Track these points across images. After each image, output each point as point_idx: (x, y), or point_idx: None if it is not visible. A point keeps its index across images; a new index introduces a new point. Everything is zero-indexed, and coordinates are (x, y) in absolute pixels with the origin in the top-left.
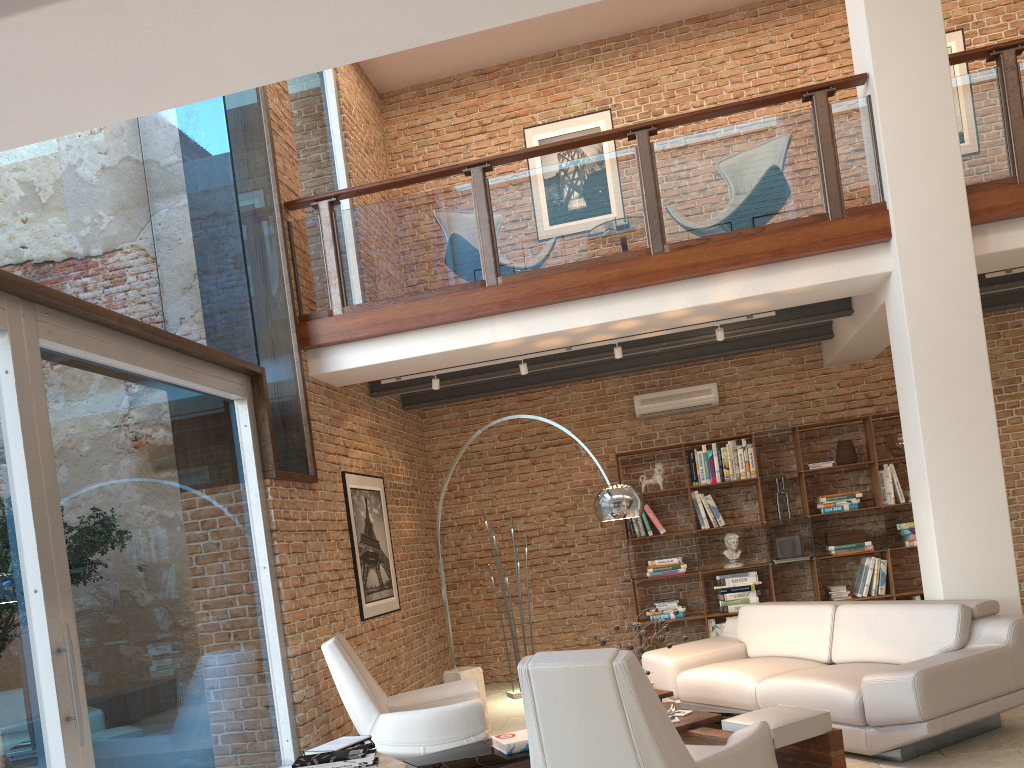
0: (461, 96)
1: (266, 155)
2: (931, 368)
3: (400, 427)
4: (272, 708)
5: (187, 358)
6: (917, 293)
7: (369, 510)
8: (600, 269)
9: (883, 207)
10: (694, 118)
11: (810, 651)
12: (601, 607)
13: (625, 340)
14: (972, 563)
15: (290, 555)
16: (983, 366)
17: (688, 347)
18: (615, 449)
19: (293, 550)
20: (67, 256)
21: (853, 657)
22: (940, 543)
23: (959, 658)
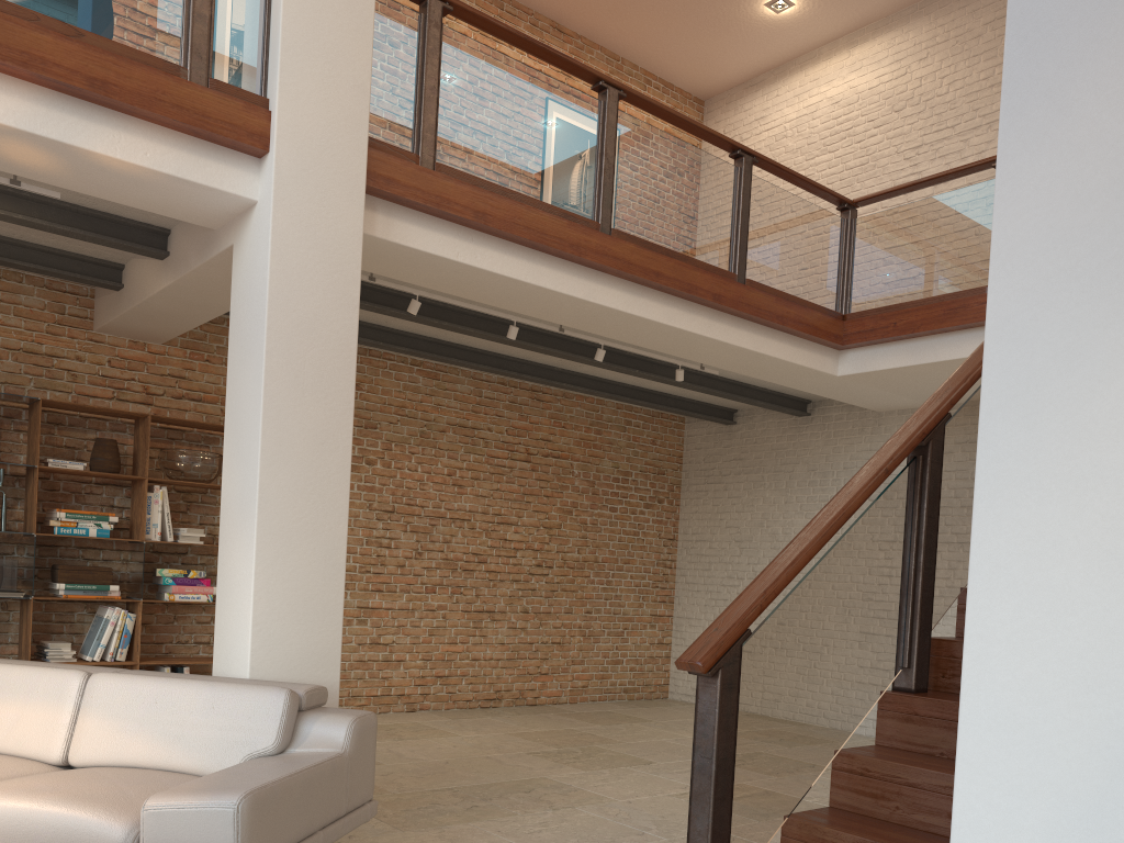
0: None
1: None
2: (289, 354)
3: None
4: None
5: None
6: (290, 244)
7: None
8: None
9: (265, 106)
10: None
11: (32, 744)
12: None
13: None
14: (293, 632)
15: None
16: (350, 374)
17: None
18: None
19: None
20: None
21: (108, 758)
22: (259, 599)
23: (294, 771)
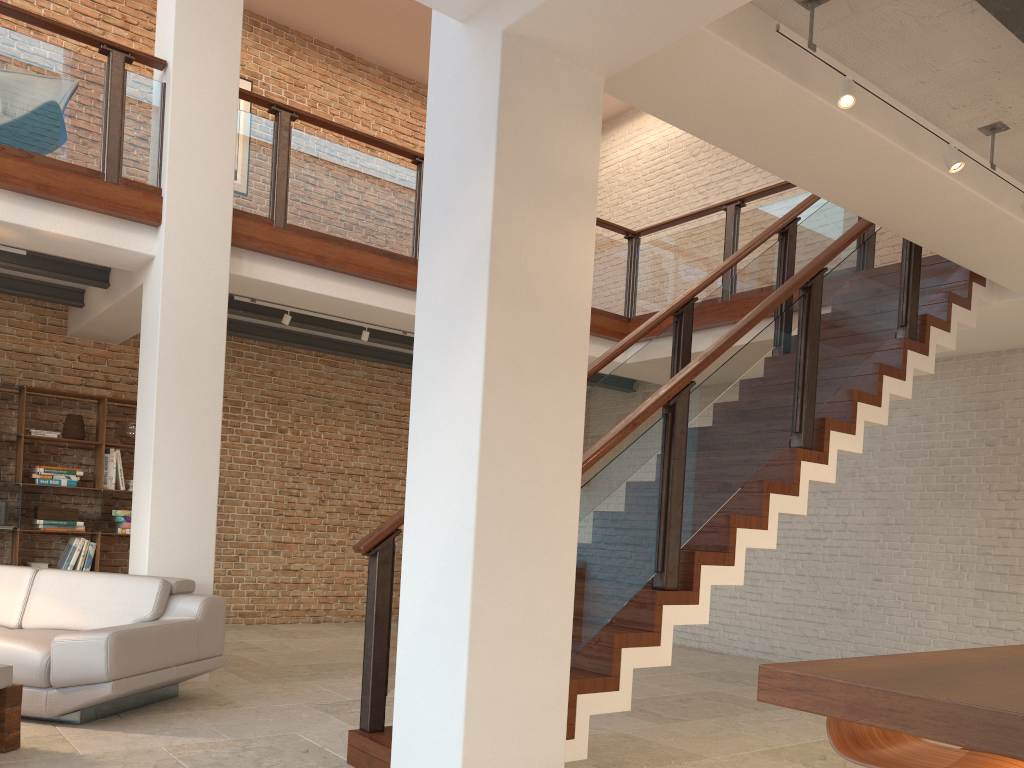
0: None
1: None
2: (175, 358)
3: None
4: None
5: None
6: (175, 285)
7: None
8: None
9: (159, 193)
10: None
11: None
12: None
13: None
14: (179, 546)
15: None
16: (220, 371)
17: None
18: None
19: None
20: None
21: (47, 623)
22: (154, 523)
23: (153, 625)
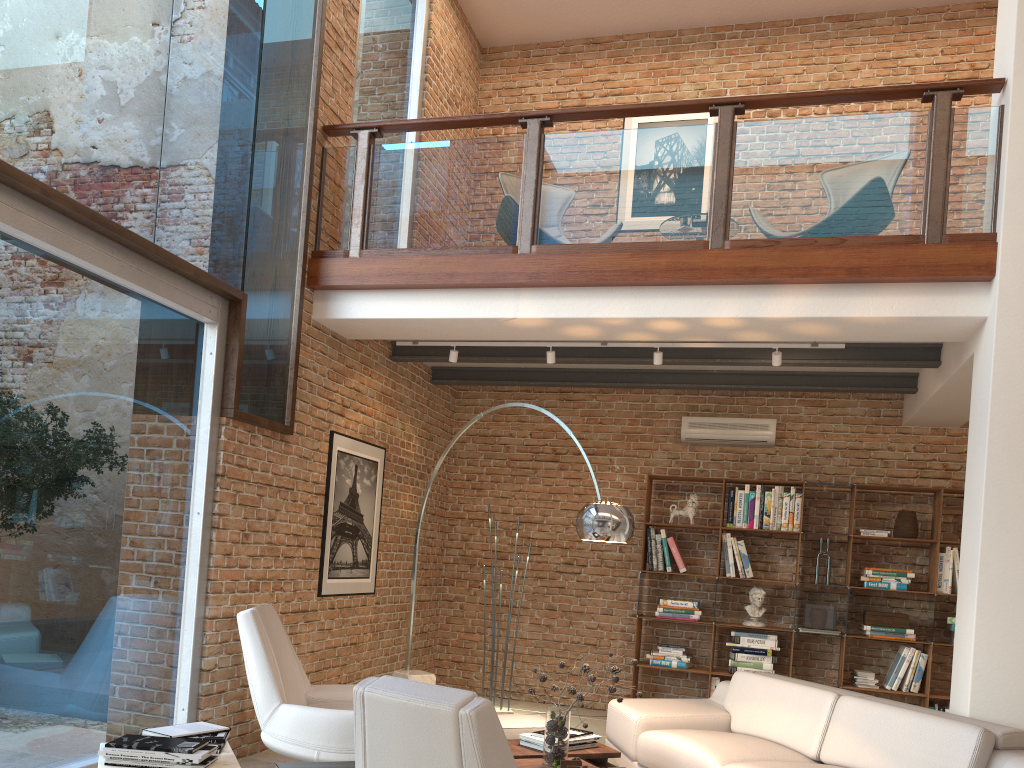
0: (566, 63)
1: (310, 69)
2: (1010, 439)
3: (423, 401)
4: (172, 670)
5: (142, 260)
6: (1012, 347)
7: (358, 479)
8: (646, 255)
9: (992, 239)
10: (790, 101)
11: (798, 741)
12: (601, 638)
13: (668, 346)
14: (1013, 681)
15: (235, 506)
16: None
17: (750, 373)
18: (652, 471)
19: (241, 502)
20: (38, 124)
21: (844, 760)
22: (978, 649)
23: None
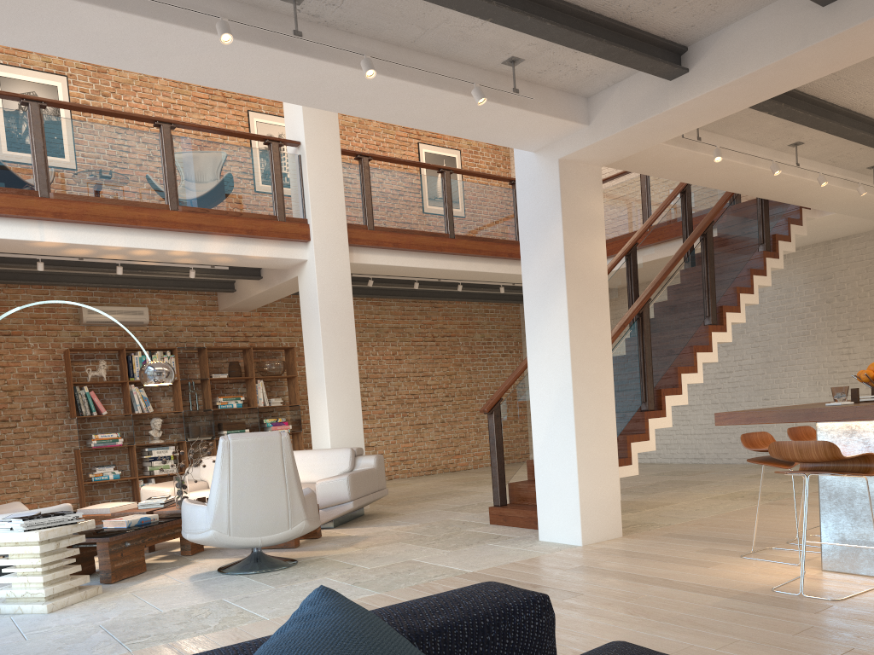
0: None
1: None
2: (328, 319)
3: None
4: None
5: None
6: (323, 276)
7: None
8: (134, 209)
9: (306, 222)
10: (200, 129)
11: None
12: (43, 472)
13: (126, 263)
14: (345, 430)
15: None
16: (352, 323)
17: (137, 277)
18: (61, 345)
19: None
20: None
21: None
22: (330, 418)
23: (360, 471)
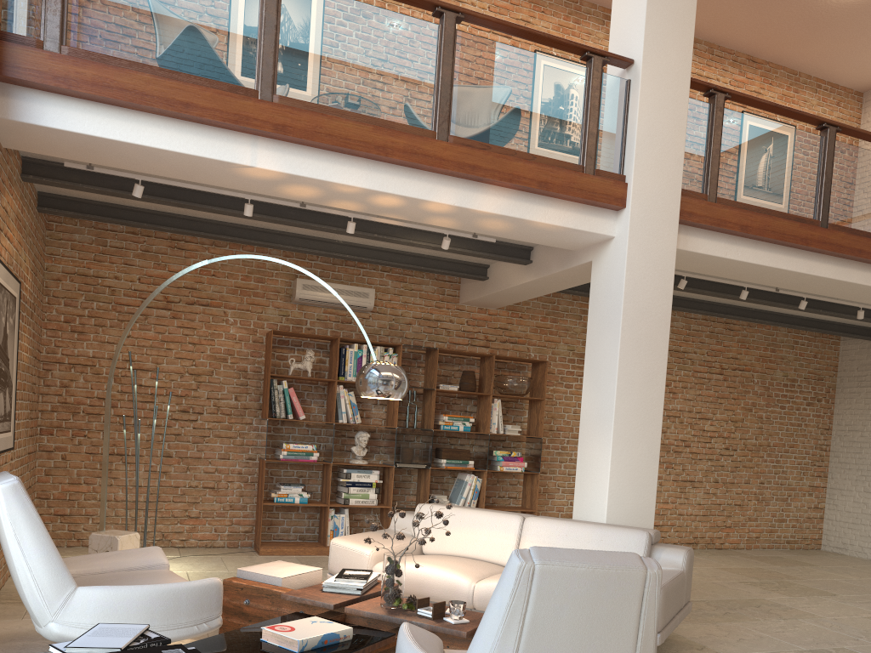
0: None
1: None
2: (633, 328)
3: (34, 230)
4: None
5: None
6: (636, 262)
7: (8, 318)
8: (387, 133)
9: (623, 180)
10: (496, 26)
11: (495, 555)
12: (219, 481)
13: (361, 217)
14: (629, 497)
15: None
16: (665, 338)
17: (369, 247)
18: (265, 325)
19: None
20: None
21: None
22: (612, 476)
23: (670, 579)
